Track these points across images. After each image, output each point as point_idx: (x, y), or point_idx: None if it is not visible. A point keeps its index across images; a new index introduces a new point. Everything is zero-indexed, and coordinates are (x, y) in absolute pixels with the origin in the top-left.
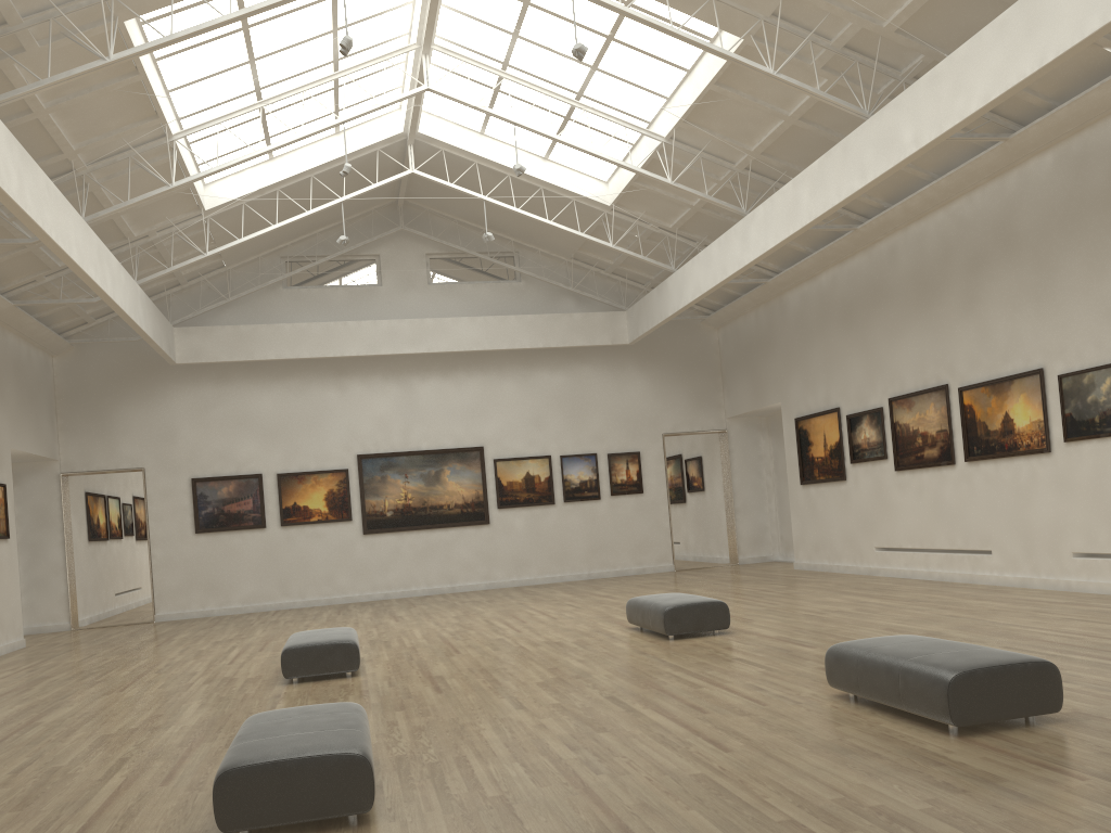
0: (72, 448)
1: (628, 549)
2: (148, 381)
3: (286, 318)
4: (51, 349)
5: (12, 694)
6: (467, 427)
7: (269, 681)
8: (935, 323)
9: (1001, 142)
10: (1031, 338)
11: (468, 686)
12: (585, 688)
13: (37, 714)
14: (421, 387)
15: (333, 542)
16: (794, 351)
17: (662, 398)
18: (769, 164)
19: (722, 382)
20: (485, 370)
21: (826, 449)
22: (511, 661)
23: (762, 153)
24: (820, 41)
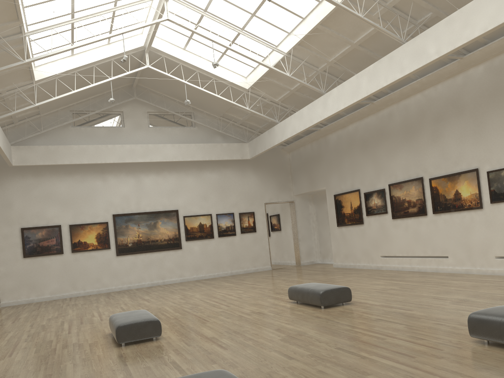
0: None
1: (250, 259)
2: None
3: (73, 142)
4: None
5: None
6: (169, 200)
7: (106, 345)
8: (415, 148)
9: (459, 59)
10: (471, 154)
11: (238, 343)
12: (314, 342)
13: None
14: (146, 179)
15: (100, 260)
16: (333, 163)
17: (264, 186)
18: (336, 69)
19: (291, 178)
20: (178, 171)
21: (352, 209)
22: (245, 325)
23: (334, 63)
24: (382, 3)
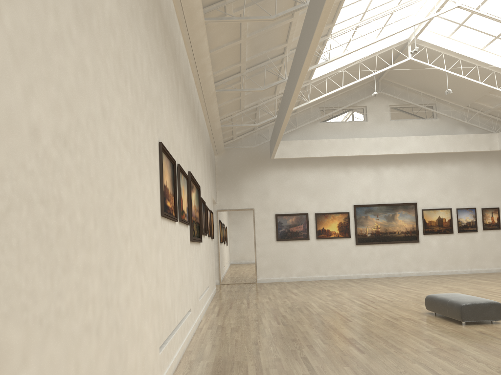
0: (222, 198)
1: (492, 258)
2: (256, 167)
3: (321, 137)
4: (217, 151)
5: (281, 318)
6: (408, 193)
7: (442, 322)
8: None
9: None
10: None
11: None
12: None
13: (333, 332)
14: (385, 172)
15: (341, 248)
16: None
17: None
18: None
19: None
20: (418, 164)
21: None
22: None
23: None
24: None
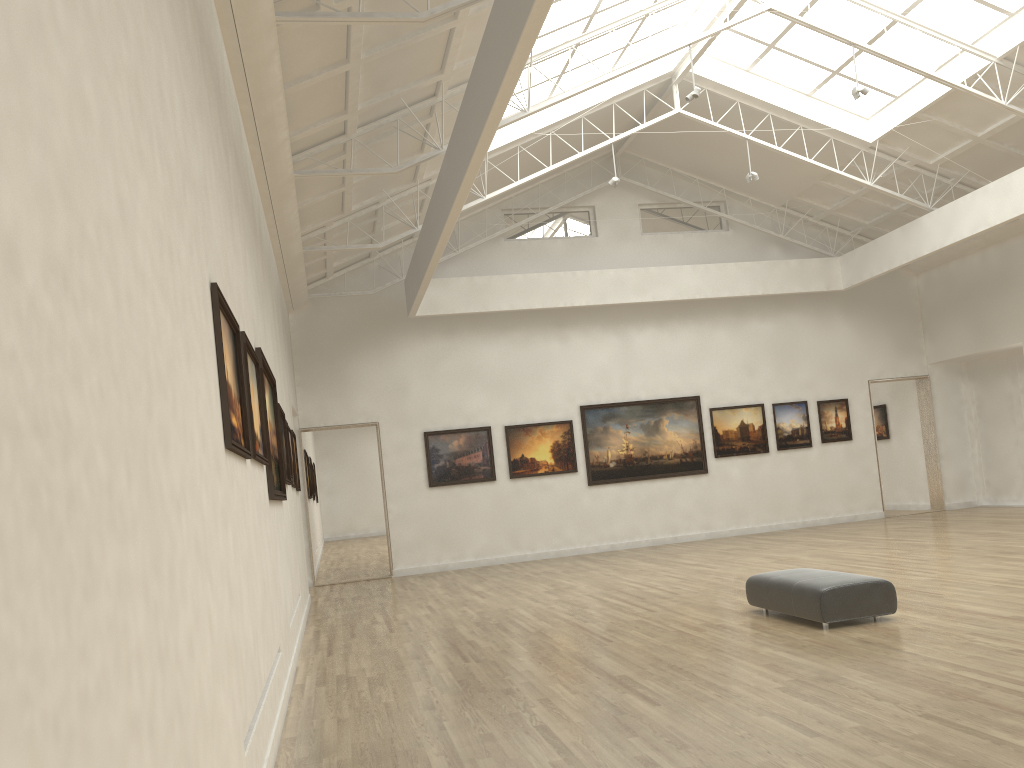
0: (309, 403)
1: (840, 496)
2: (379, 335)
3: (509, 270)
4: (293, 304)
5: (467, 647)
6: (682, 377)
7: (785, 627)
8: None
9: None
10: None
11: None
12: None
13: (582, 667)
14: (638, 337)
15: (560, 494)
16: None
17: (866, 345)
18: None
19: (922, 328)
20: (698, 319)
21: None
22: None
23: None
24: None
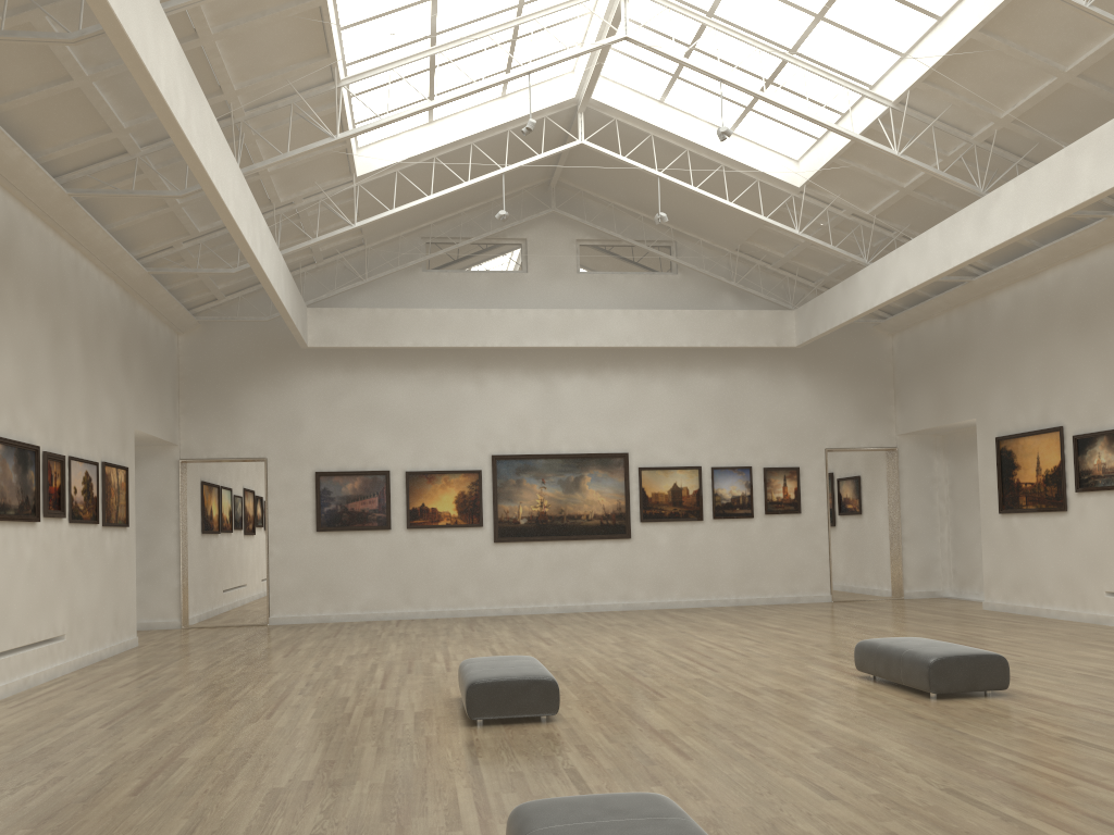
0: (192, 433)
1: (781, 574)
2: (275, 365)
3: (424, 303)
4: (178, 326)
5: (140, 711)
6: (611, 431)
7: (446, 719)
8: None
9: None
10: None
11: (718, 750)
12: (893, 770)
13: (177, 744)
14: (564, 385)
15: (461, 549)
16: (1000, 361)
17: (826, 409)
18: (1017, 135)
19: (894, 394)
20: (634, 369)
21: (1039, 474)
22: (744, 714)
23: (1012, 121)
24: None
